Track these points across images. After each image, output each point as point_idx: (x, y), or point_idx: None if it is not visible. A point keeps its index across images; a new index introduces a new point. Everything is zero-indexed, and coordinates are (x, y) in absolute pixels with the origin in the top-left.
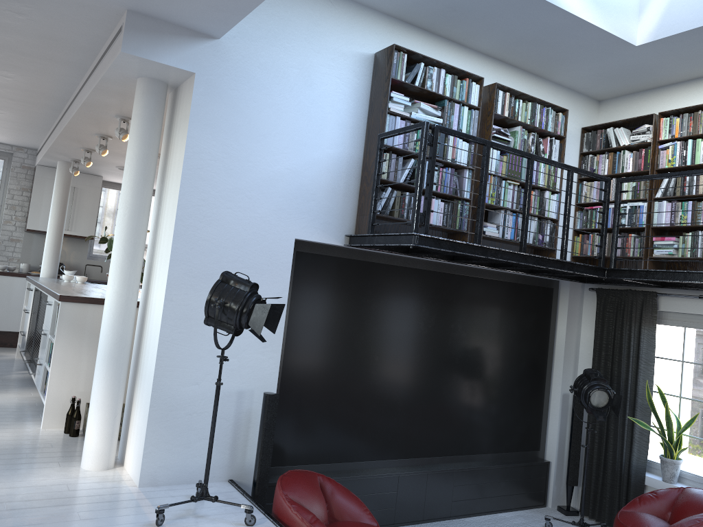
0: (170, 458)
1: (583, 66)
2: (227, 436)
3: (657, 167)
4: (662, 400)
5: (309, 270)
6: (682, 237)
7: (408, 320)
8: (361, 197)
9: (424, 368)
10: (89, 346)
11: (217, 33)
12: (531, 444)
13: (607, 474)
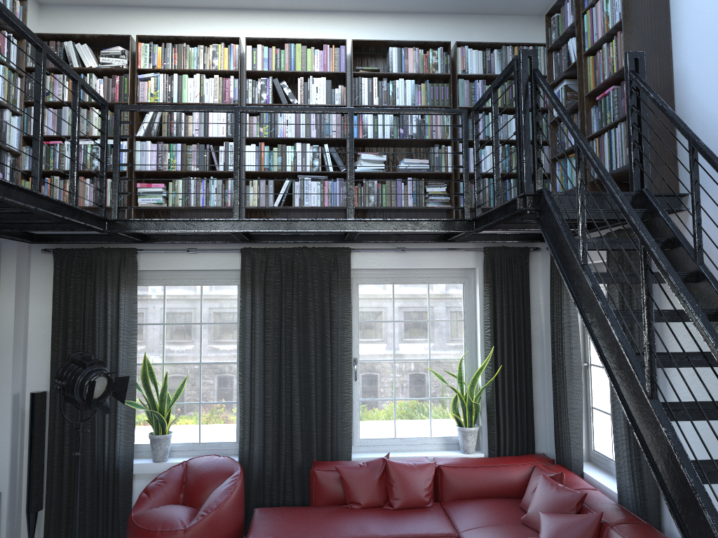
0: None
1: None
2: None
3: (137, 101)
4: (149, 371)
5: None
6: (173, 183)
7: None
8: None
9: None
10: None
11: None
12: None
13: (86, 479)
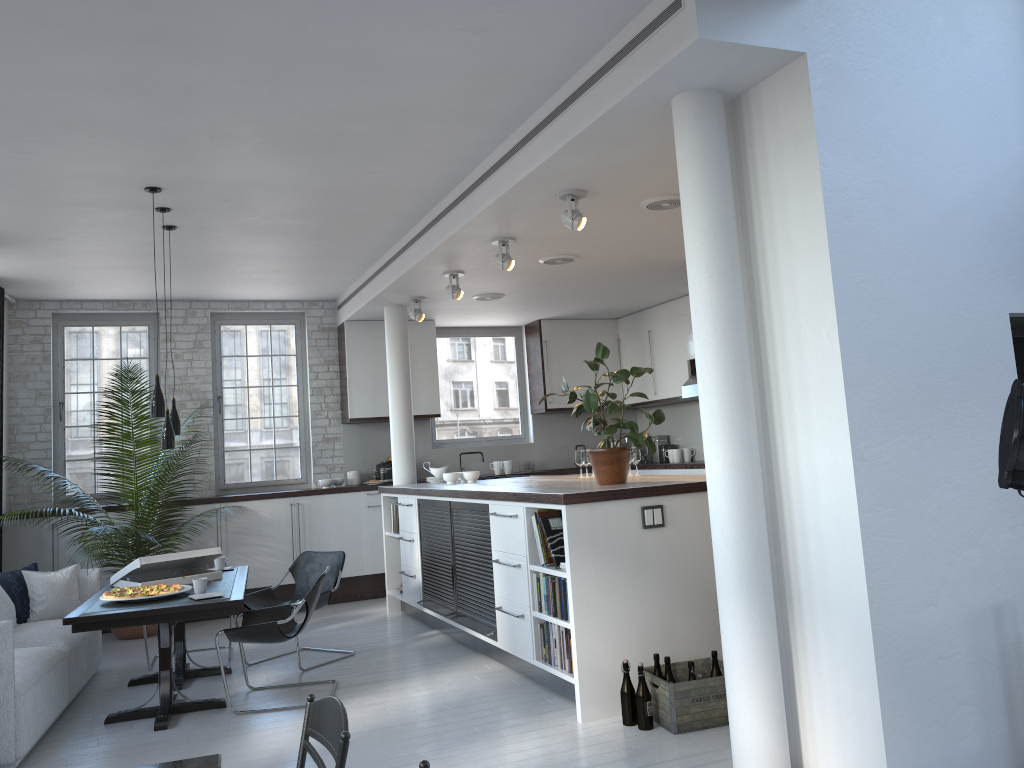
0: (925, 749)
1: None
2: (996, 693)
3: None
4: None
5: None
6: None
7: None
8: None
9: None
10: (619, 573)
11: None
12: None
13: None
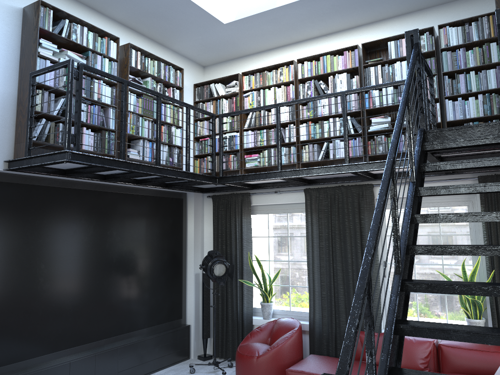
0: None
1: (191, 37)
2: None
3: (243, 109)
4: (259, 264)
5: None
6: (262, 153)
7: (69, 231)
8: (18, 128)
9: (87, 269)
10: None
11: None
12: (175, 315)
13: (229, 324)
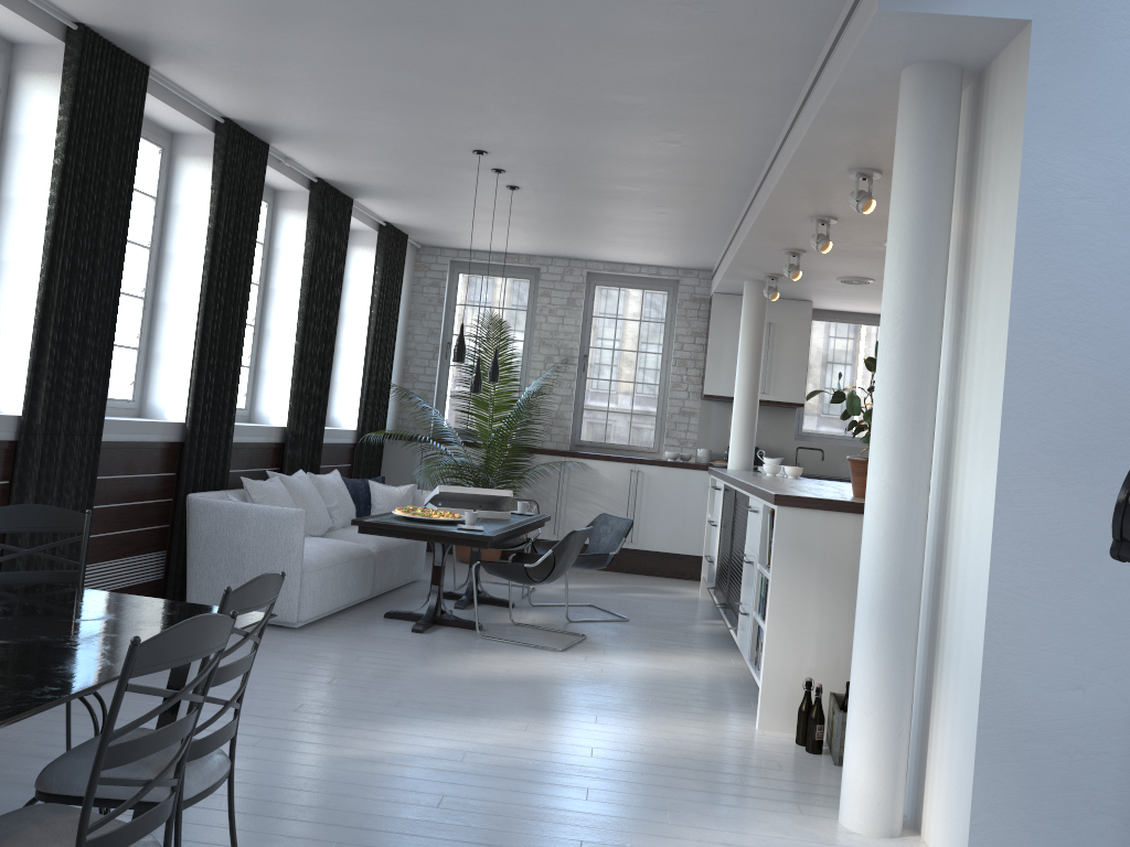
0: (1029, 844)
1: None
2: None
3: None
4: None
5: None
6: None
7: None
8: None
9: None
10: (828, 589)
11: None
12: None
13: None
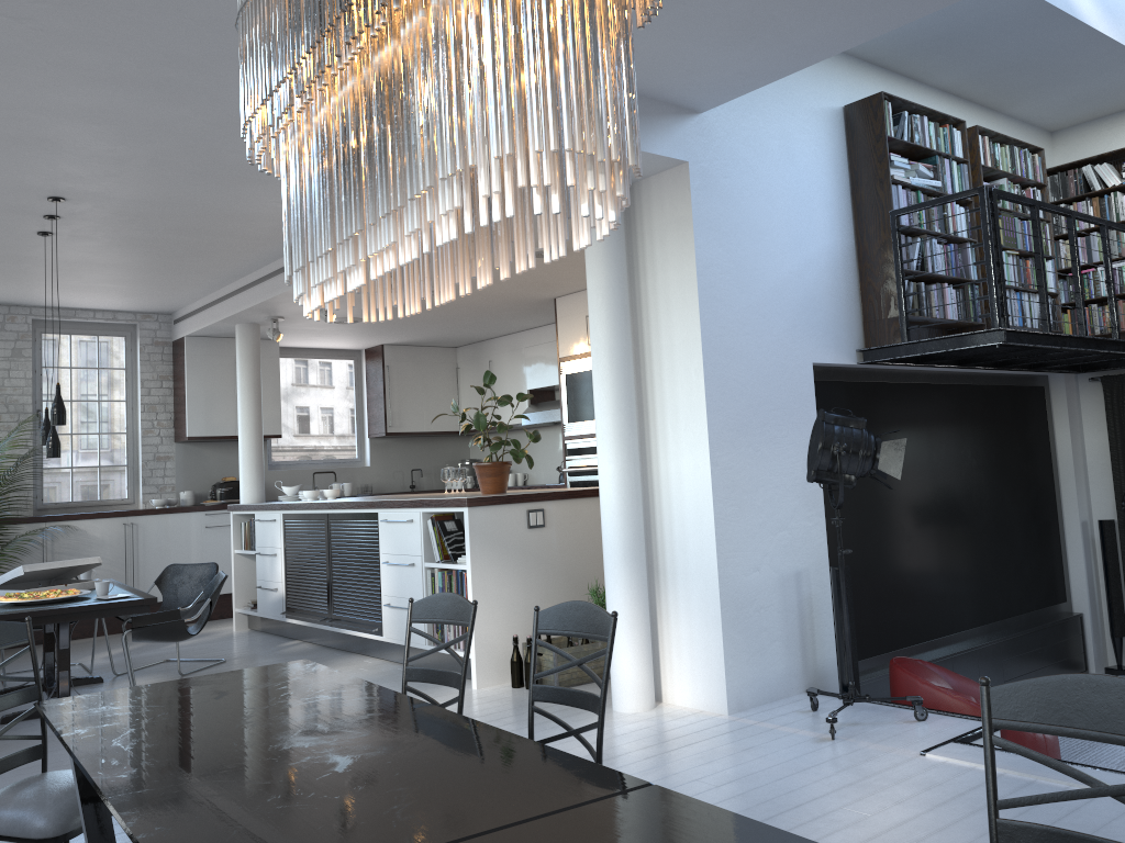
0: (750, 672)
1: (1061, 90)
2: (795, 633)
3: None
4: None
5: (822, 402)
6: None
7: (921, 452)
8: (866, 298)
9: (946, 512)
10: (508, 565)
11: (709, 105)
12: (1057, 594)
13: None
